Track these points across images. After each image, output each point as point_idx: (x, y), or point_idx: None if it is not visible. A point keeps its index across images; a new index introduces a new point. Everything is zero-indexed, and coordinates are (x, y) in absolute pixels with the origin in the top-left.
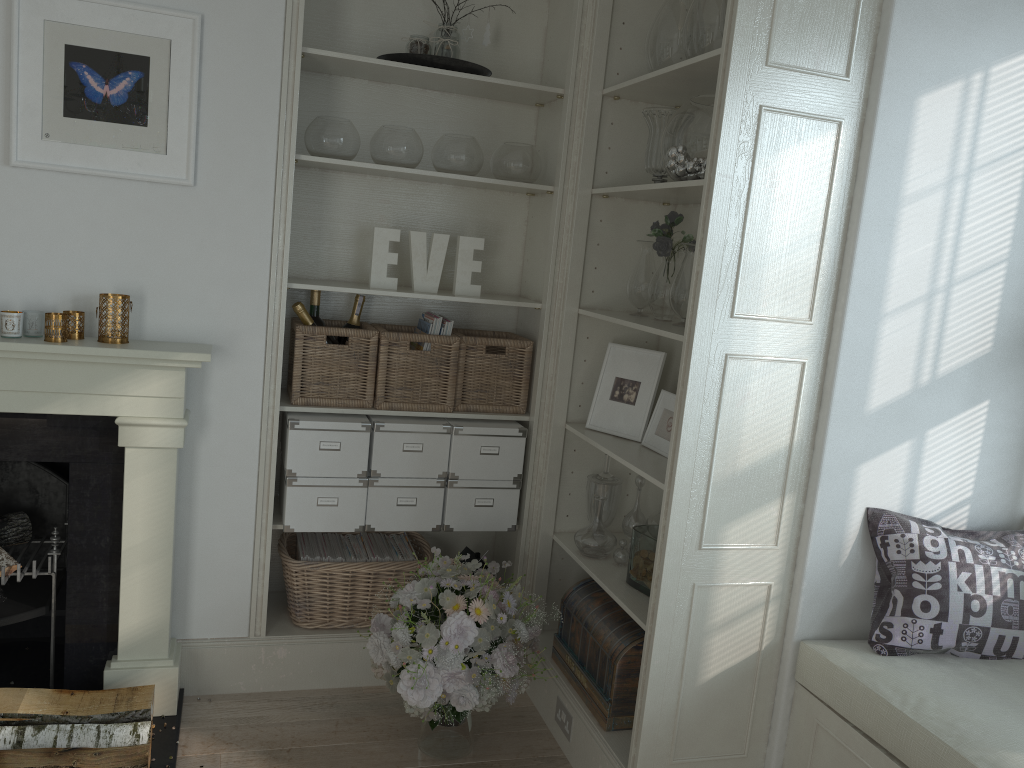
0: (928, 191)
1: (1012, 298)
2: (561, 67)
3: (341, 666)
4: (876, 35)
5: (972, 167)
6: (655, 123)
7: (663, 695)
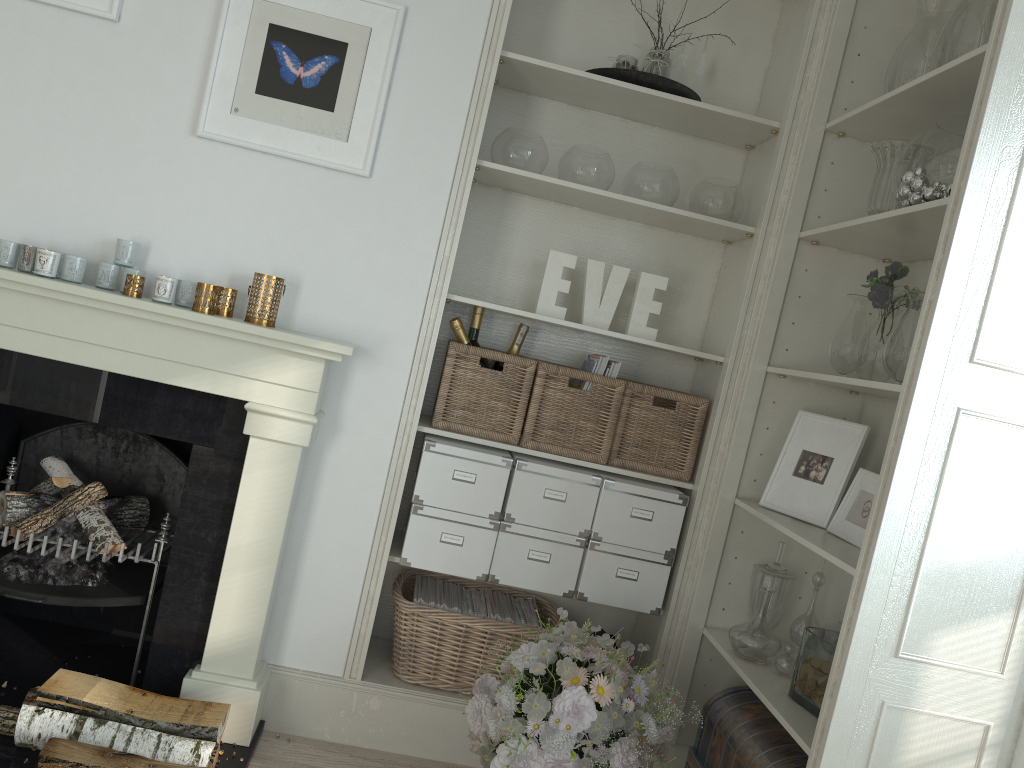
0: None
1: None
2: (779, 103)
3: (437, 734)
4: None
5: None
6: (886, 158)
7: None
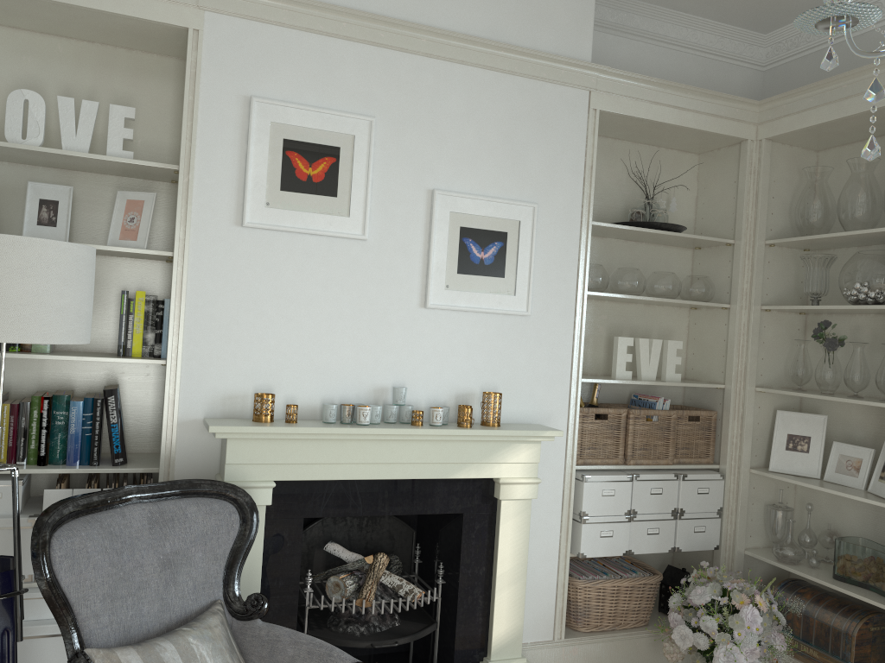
0: None
1: None
2: (722, 224)
3: (611, 659)
4: None
5: None
6: (814, 263)
7: None
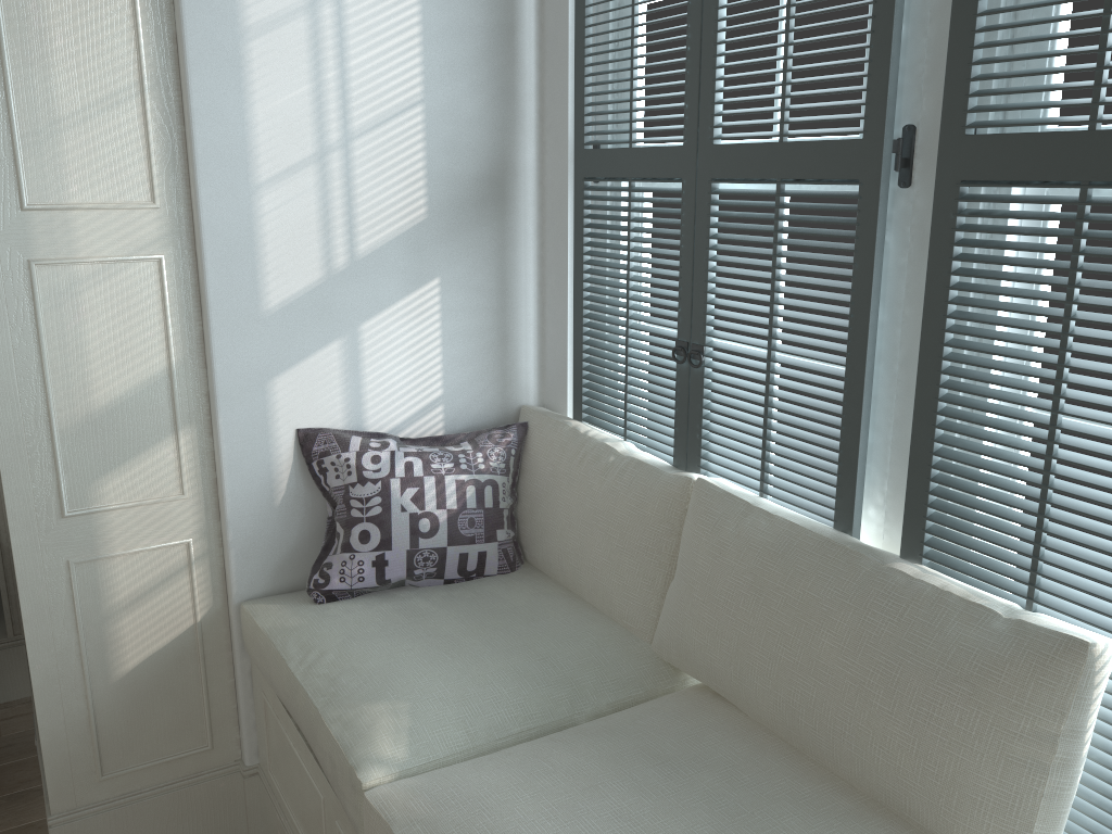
0: (283, 18)
1: (442, 149)
2: None
3: None
4: None
5: None
6: None
7: (63, 704)
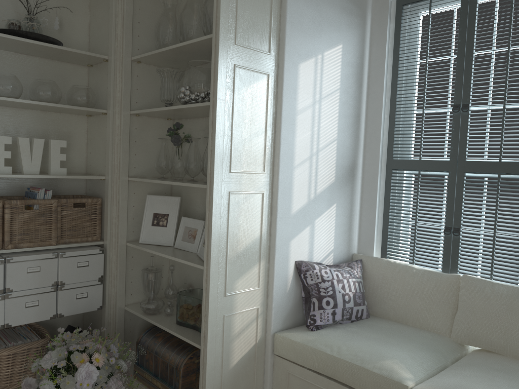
0: (306, 108)
1: (340, 156)
2: (103, 44)
3: None
4: (279, 34)
5: (321, 97)
6: (165, 75)
7: (214, 379)
